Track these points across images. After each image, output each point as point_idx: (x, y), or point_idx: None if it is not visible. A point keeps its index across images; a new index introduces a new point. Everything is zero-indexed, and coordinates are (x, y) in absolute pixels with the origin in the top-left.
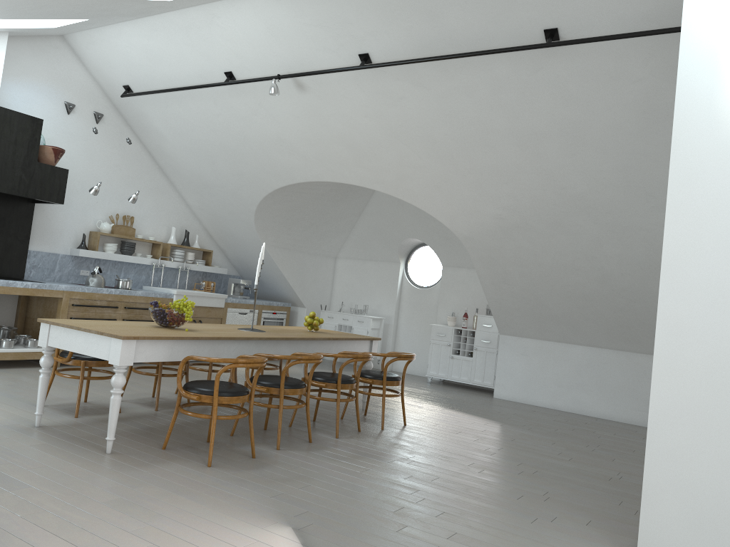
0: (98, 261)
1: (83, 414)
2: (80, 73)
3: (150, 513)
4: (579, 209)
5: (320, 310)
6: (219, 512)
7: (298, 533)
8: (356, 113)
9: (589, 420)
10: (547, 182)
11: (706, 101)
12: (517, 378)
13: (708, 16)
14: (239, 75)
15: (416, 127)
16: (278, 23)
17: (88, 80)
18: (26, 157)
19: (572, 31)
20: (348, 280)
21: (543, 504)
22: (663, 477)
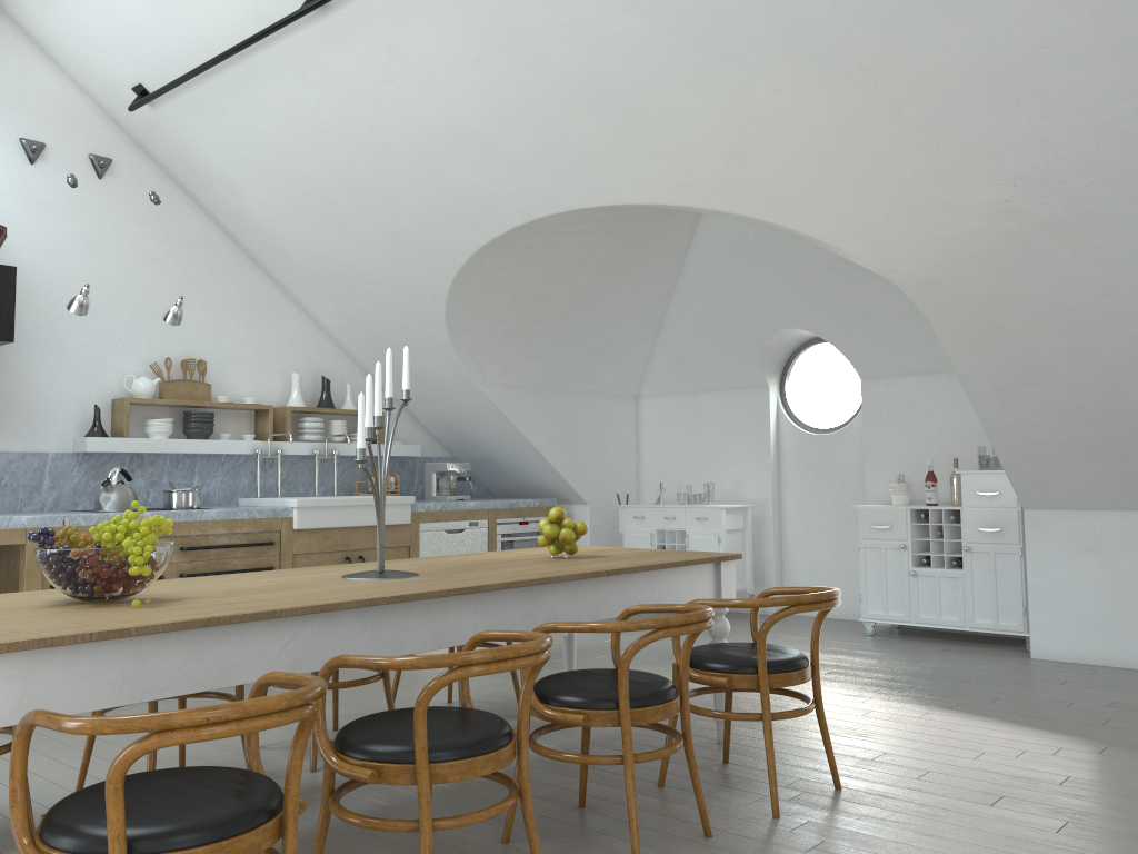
0: (139, 458)
1: None
2: (47, 79)
3: None
4: None
5: (619, 505)
6: None
7: None
8: (603, 7)
9: None
10: None
11: None
12: (1084, 608)
13: None
14: None
15: (756, 3)
16: None
17: (69, 91)
18: None
19: None
20: (668, 439)
21: None
22: None
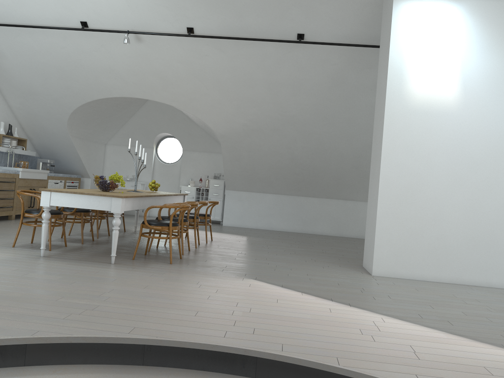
0: None
1: (48, 249)
2: None
3: (191, 281)
4: (290, 122)
5: None
6: (216, 278)
7: (258, 280)
8: (173, 60)
9: (278, 232)
10: (277, 108)
11: (398, 89)
12: (236, 214)
13: (399, 54)
14: (92, 25)
15: (210, 72)
16: None
17: None
18: None
19: (310, 37)
20: (116, 159)
21: (317, 262)
22: (382, 239)
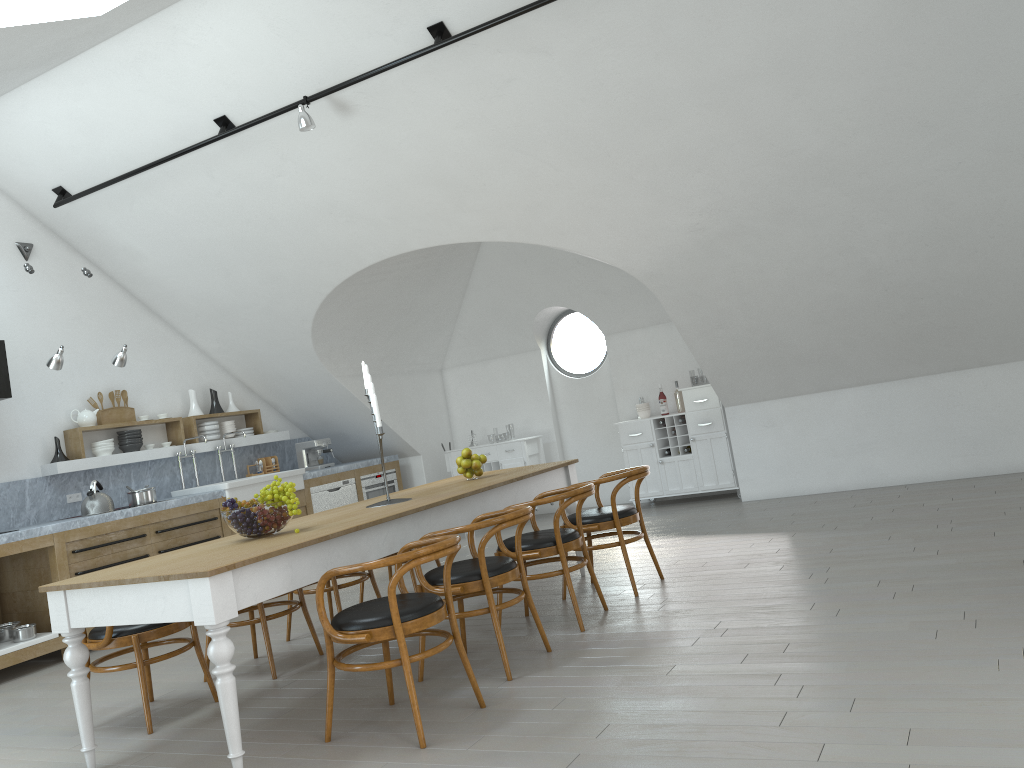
0: (90, 473)
1: (159, 723)
2: None
3: None
4: (819, 179)
5: (441, 452)
6: None
7: None
8: (442, 126)
9: (899, 491)
10: (763, 151)
11: None
12: (769, 463)
13: None
14: (240, 117)
15: (542, 122)
16: (285, 13)
17: None
18: None
19: None
20: (470, 397)
21: (981, 633)
22: None
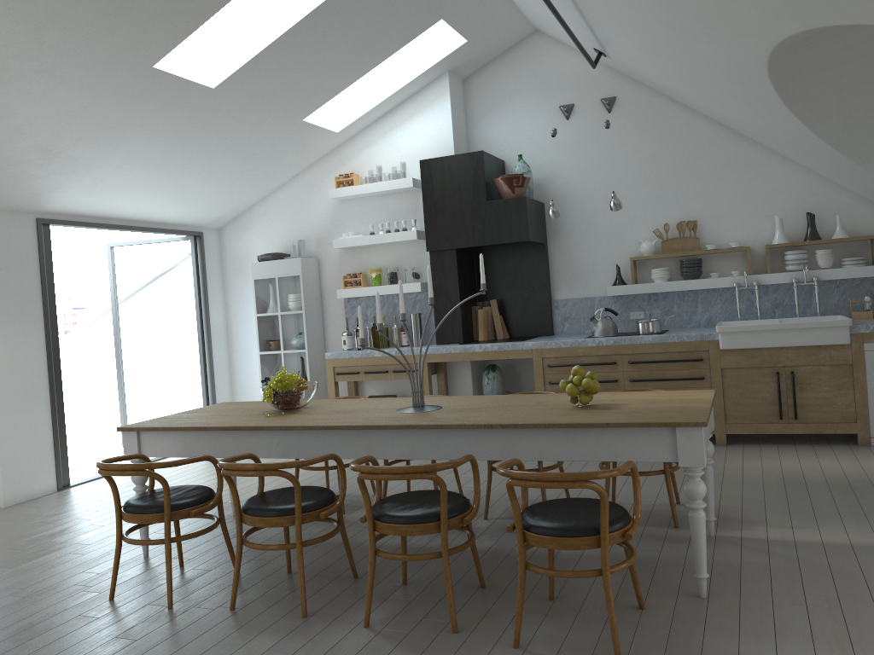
0: (654, 295)
1: None
2: (570, 62)
3: None
4: None
5: None
6: None
7: None
8: None
9: None
10: None
11: None
12: None
13: None
14: None
15: None
16: None
17: (584, 63)
18: (473, 201)
19: None
20: None
21: None
22: None
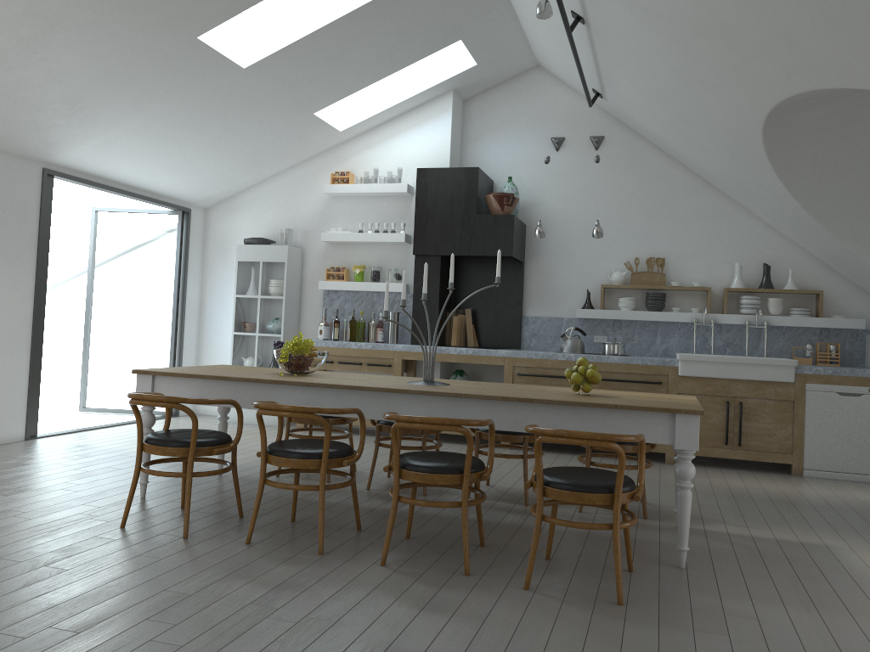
0: (618, 322)
1: None
2: (566, 99)
3: None
4: None
5: None
6: None
7: None
8: None
9: None
10: None
11: None
12: None
13: None
14: (576, 9)
15: None
16: None
17: (578, 102)
18: (463, 213)
19: None
20: None
21: None
22: None
